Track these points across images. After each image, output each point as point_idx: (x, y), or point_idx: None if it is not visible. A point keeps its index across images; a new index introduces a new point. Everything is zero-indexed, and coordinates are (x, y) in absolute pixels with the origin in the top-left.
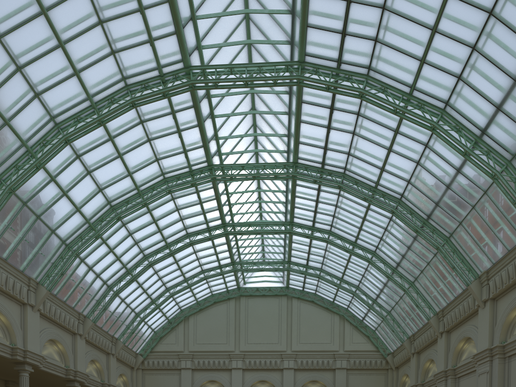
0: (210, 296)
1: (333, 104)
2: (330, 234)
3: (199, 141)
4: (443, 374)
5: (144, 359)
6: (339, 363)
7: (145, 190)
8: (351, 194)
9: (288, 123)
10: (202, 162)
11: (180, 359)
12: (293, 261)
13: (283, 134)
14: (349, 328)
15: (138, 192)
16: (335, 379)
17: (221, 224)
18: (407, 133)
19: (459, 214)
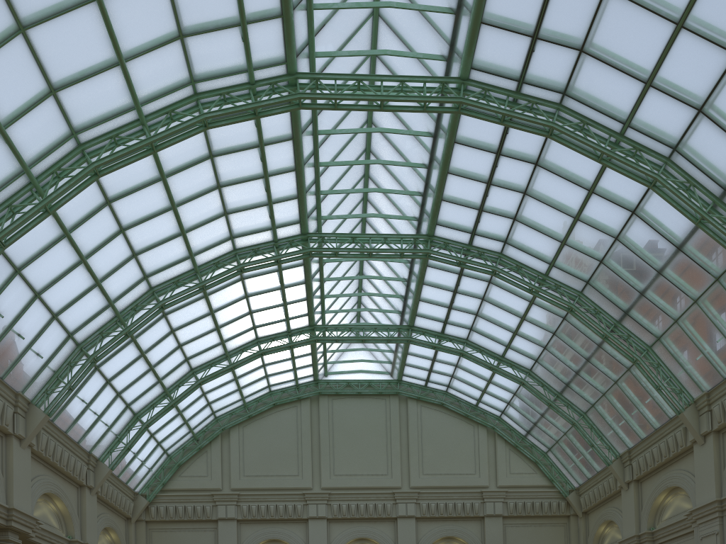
0: (267, 394)
1: None
2: (499, 260)
3: None
4: (717, 506)
5: (149, 503)
6: (490, 506)
7: (155, 115)
8: (574, 148)
9: None
10: (276, 61)
11: (216, 503)
12: (418, 326)
13: (446, 7)
14: (504, 450)
15: (140, 116)
16: (485, 533)
17: (300, 235)
18: None
19: None
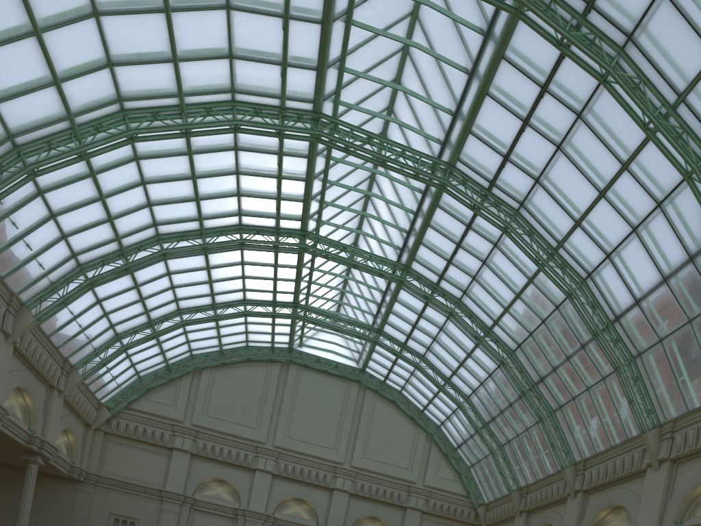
0: (243, 348)
1: (549, 81)
2: (458, 304)
3: (313, 56)
4: None
5: (112, 416)
6: (414, 500)
7: (194, 107)
8: (520, 248)
9: (463, 91)
10: (306, 99)
11: (175, 433)
12: (386, 332)
13: (447, 108)
14: (436, 455)
15: (181, 104)
16: (405, 522)
17: (299, 230)
18: (640, 174)
19: (665, 327)
